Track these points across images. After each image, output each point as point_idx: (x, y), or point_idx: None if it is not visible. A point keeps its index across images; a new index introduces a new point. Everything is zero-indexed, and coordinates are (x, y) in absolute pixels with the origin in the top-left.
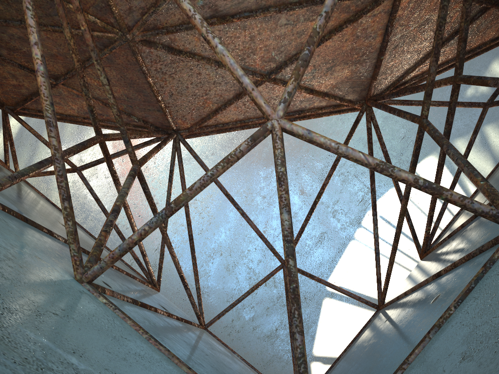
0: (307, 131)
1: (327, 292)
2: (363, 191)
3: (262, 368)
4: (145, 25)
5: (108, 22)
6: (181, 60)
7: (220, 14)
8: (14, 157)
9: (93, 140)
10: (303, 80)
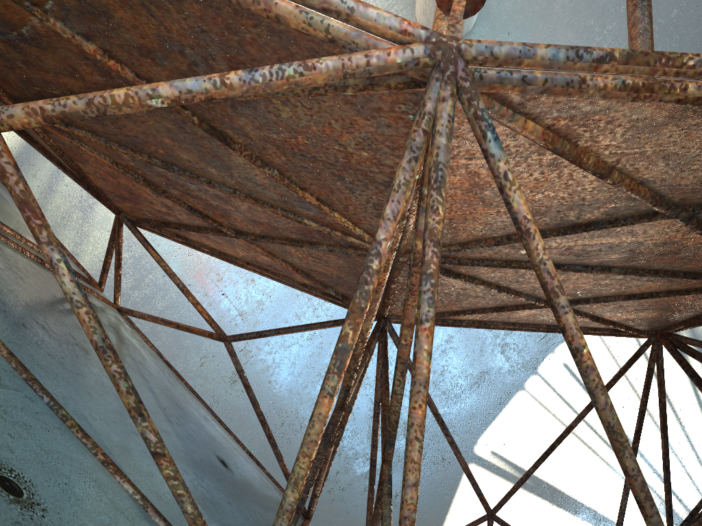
0: None
1: (474, 457)
2: None
3: None
4: None
5: None
6: (450, 278)
7: None
8: (118, 283)
9: (337, 424)
10: (595, 311)
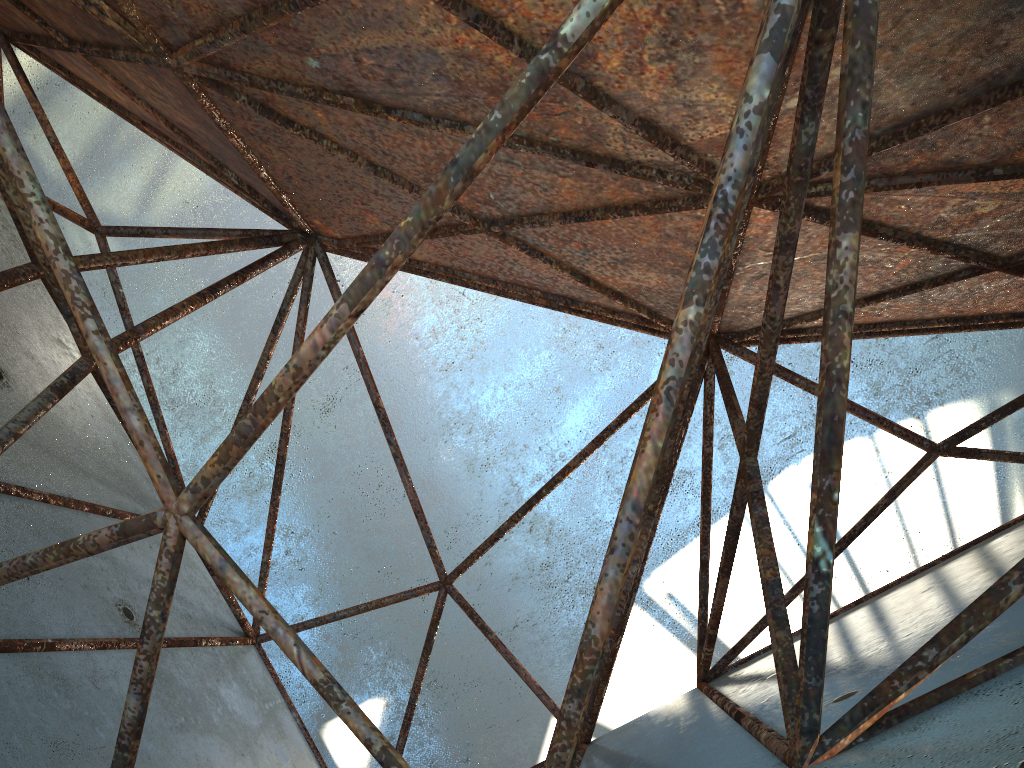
0: (220, 564)
1: (641, 596)
2: (801, 419)
3: (459, 687)
4: (202, 57)
5: (128, 18)
6: (295, 134)
7: (361, 95)
8: None
9: (13, 277)
10: (567, 257)
